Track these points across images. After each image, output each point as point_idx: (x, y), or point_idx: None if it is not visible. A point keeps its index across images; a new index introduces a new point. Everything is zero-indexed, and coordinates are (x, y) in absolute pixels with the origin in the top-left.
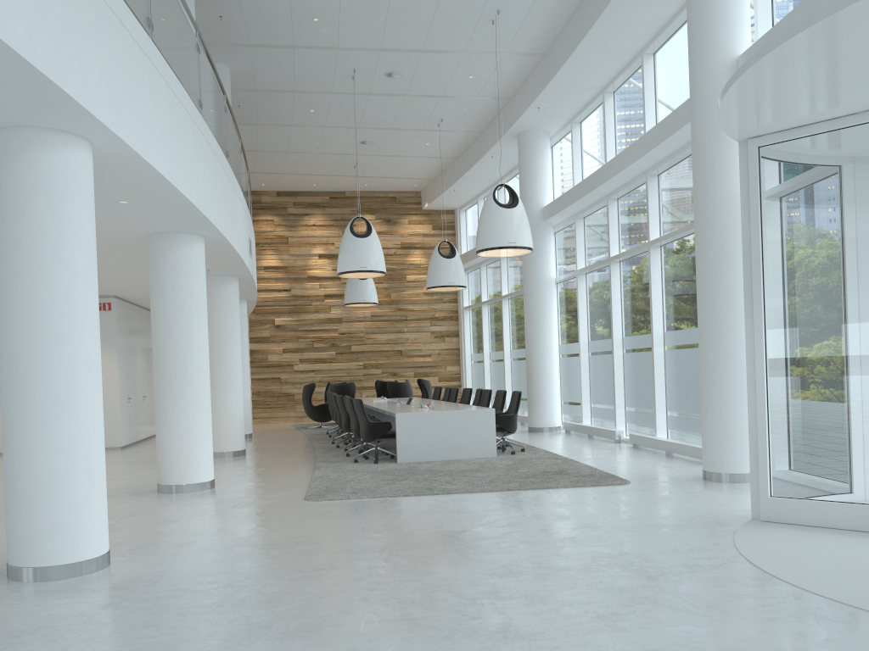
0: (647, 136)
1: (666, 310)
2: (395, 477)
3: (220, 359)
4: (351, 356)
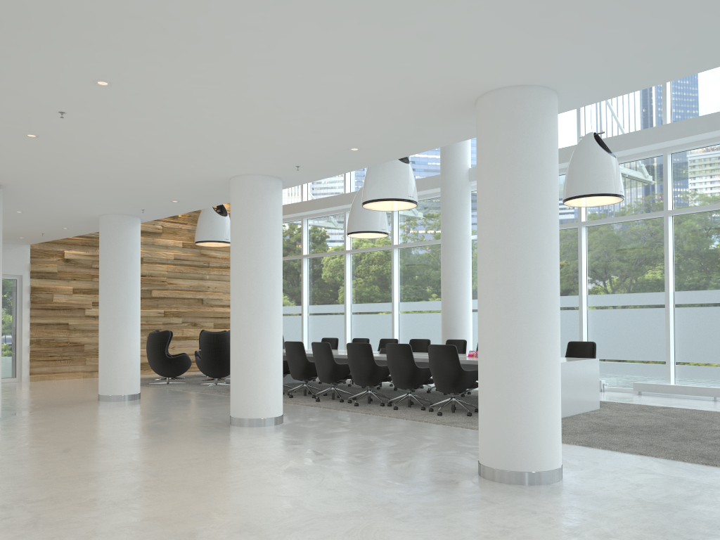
0: (715, 116)
1: (680, 272)
2: (665, 437)
3: (272, 291)
4: (151, 302)
